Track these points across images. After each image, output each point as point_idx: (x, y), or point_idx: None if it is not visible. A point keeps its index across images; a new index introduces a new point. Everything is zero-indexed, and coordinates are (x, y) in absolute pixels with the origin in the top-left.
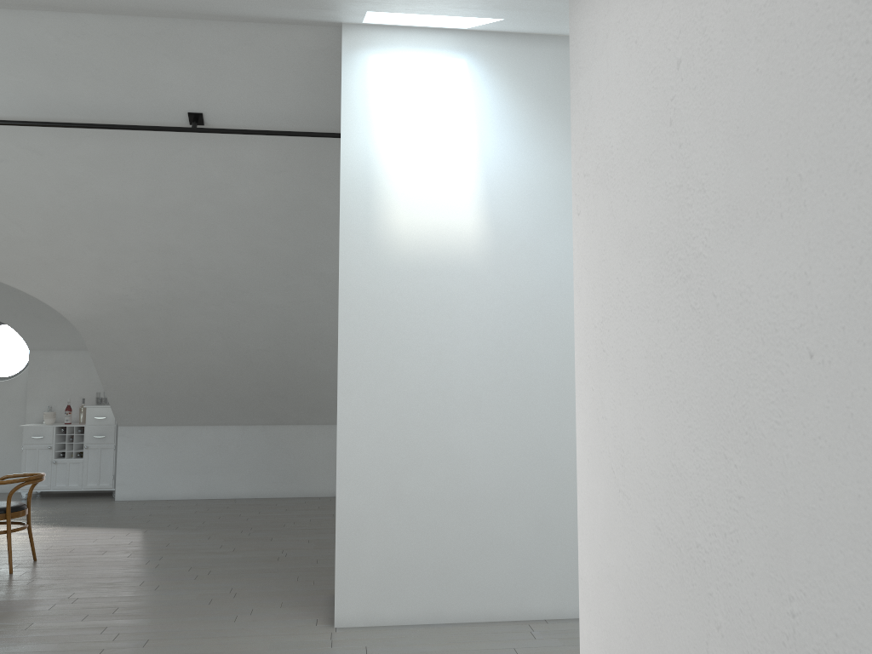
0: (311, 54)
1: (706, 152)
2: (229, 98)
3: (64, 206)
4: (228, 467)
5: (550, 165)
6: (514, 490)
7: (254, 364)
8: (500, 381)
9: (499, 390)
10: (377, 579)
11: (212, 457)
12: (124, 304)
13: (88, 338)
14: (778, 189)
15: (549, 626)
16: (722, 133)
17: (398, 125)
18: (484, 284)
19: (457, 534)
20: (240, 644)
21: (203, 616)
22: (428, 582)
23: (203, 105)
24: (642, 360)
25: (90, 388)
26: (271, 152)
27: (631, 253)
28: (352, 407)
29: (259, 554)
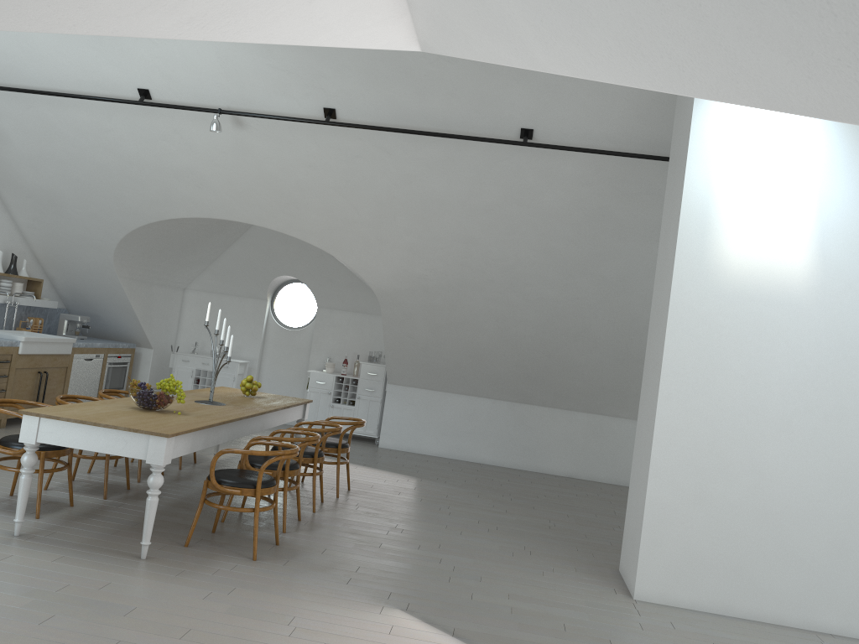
0: None
1: None
2: (560, 118)
3: (396, 197)
4: (476, 434)
5: None
6: (814, 511)
7: (517, 347)
8: (812, 408)
9: (810, 416)
10: (676, 565)
11: (463, 423)
12: (422, 282)
13: (384, 307)
14: None
15: (837, 641)
16: None
17: (740, 163)
18: (807, 317)
19: (754, 540)
20: (559, 596)
21: (514, 566)
22: (722, 578)
23: (536, 122)
24: None
25: (362, 347)
26: (584, 166)
27: None
28: (670, 411)
29: (530, 520)
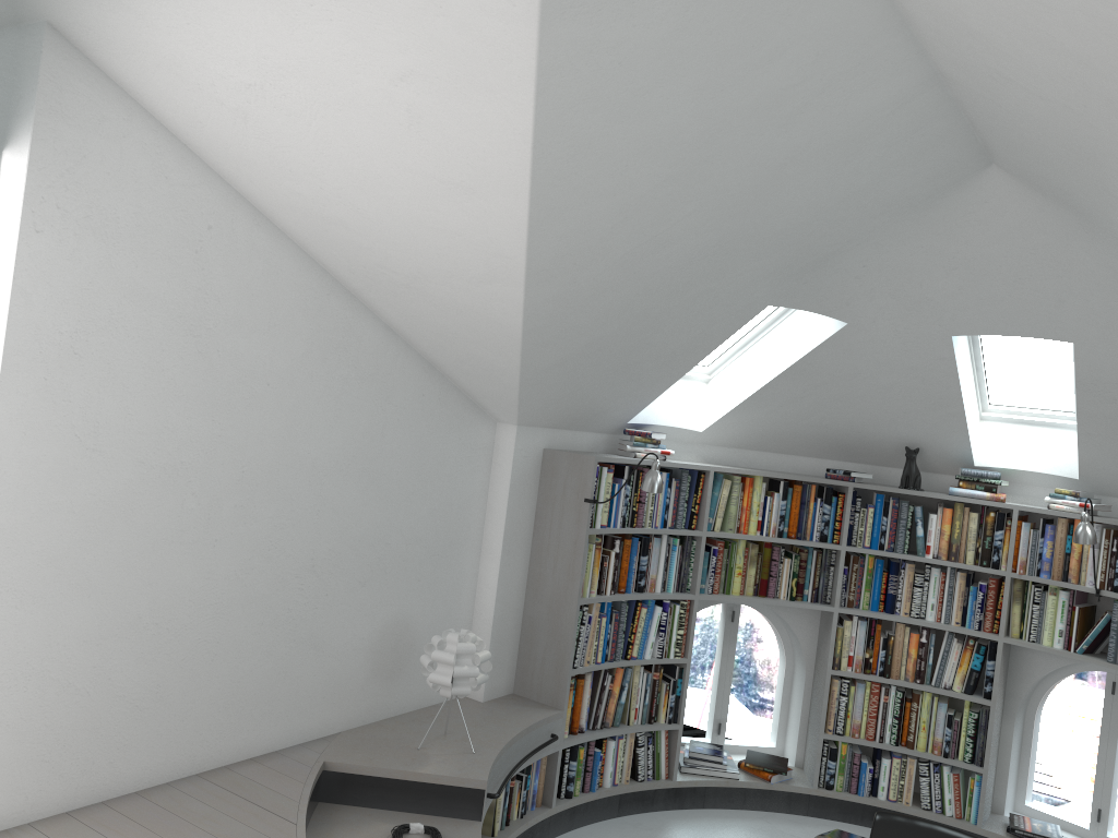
0: None
1: (224, 285)
2: None
3: None
4: None
5: None
6: None
7: None
8: None
9: None
10: None
11: None
12: None
13: None
14: (264, 323)
15: None
16: (237, 283)
17: None
18: None
19: None
20: None
21: None
22: None
23: None
24: (138, 369)
25: None
26: None
27: (135, 301)
28: None
29: None
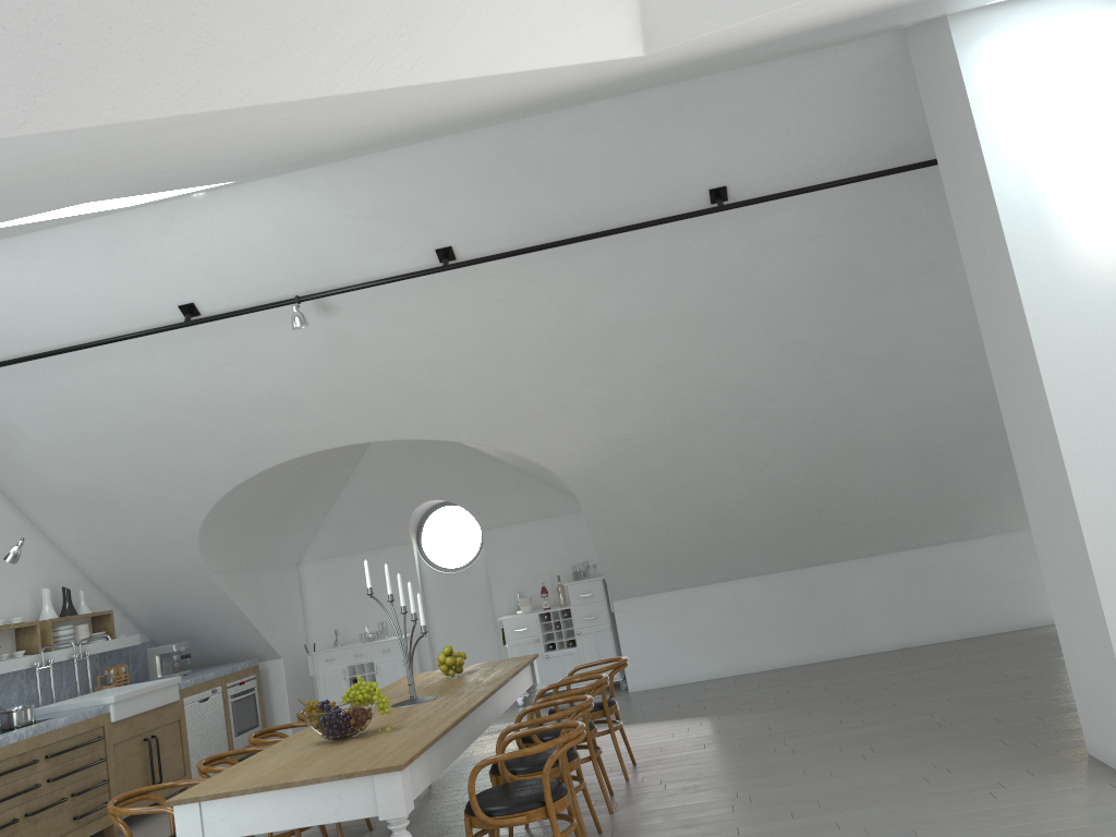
0: (861, 76)
1: None
2: (758, 158)
3: (562, 340)
4: (755, 630)
5: None
6: None
7: (777, 492)
8: None
9: None
10: None
11: (732, 622)
12: (625, 446)
13: (582, 496)
14: None
15: None
16: None
17: (1055, 120)
18: None
19: None
20: (1046, 821)
21: (944, 797)
22: None
23: (727, 175)
24: None
25: (558, 563)
26: (807, 213)
27: None
28: (1094, 494)
29: (905, 723)
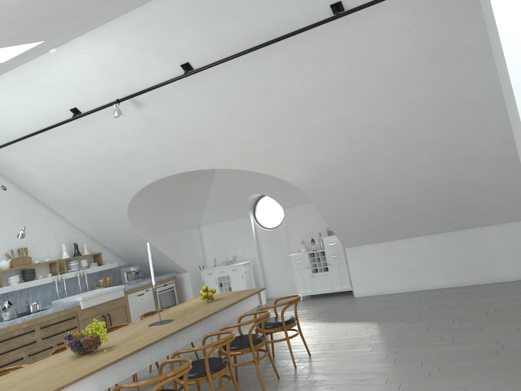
0: None
1: None
2: None
3: (269, 109)
4: (426, 266)
5: None
6: None
7: (428, 189)
8: None
9: None
10: None
11: (413, 261)
12: (325, 166)
13: (309, 195)
14: None
15: None
16: None
17: None
18: None
19: None
20: None
21: None
22: None
23: None
24: None
25: (322, 225)
26: (402, 11)
27: None
28: None
29: (476, 347)
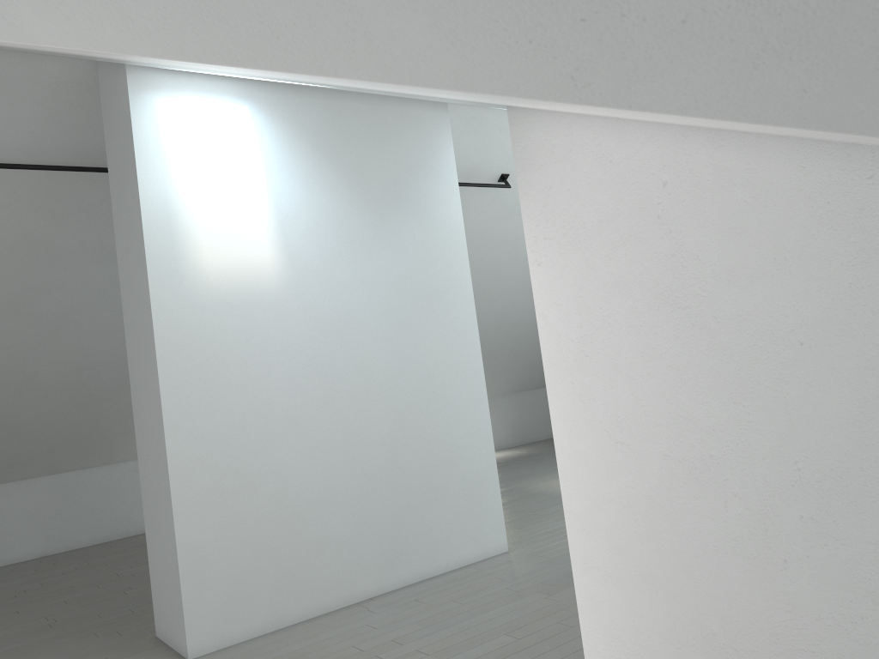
0: (57, 86)
1: (699, 238)
2: None
3: None
4: None
5: (330, 203)
6: (333, 492)
7: None
8: (310, 397)
9: (311, 406)
10: (224, 602)
11: None
12: None
13: None
14: (768, 263)
15: (378, 601)
16: (714, 229)
17: (193, 167)
18: (288, 312)
19: (290, 542)
20: None
21: None
22: (270, 593)
23: None
24: (638, 358)
25: None
26: None
27: (617, 292)
28: (181, 443)
29: (22, 628)
